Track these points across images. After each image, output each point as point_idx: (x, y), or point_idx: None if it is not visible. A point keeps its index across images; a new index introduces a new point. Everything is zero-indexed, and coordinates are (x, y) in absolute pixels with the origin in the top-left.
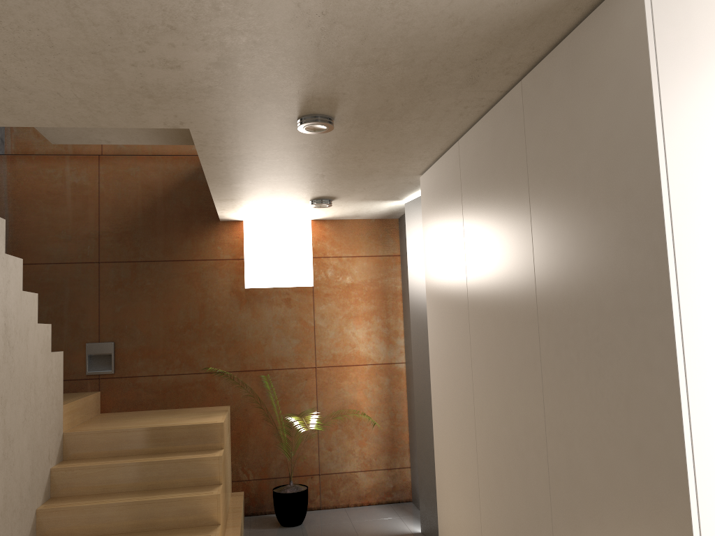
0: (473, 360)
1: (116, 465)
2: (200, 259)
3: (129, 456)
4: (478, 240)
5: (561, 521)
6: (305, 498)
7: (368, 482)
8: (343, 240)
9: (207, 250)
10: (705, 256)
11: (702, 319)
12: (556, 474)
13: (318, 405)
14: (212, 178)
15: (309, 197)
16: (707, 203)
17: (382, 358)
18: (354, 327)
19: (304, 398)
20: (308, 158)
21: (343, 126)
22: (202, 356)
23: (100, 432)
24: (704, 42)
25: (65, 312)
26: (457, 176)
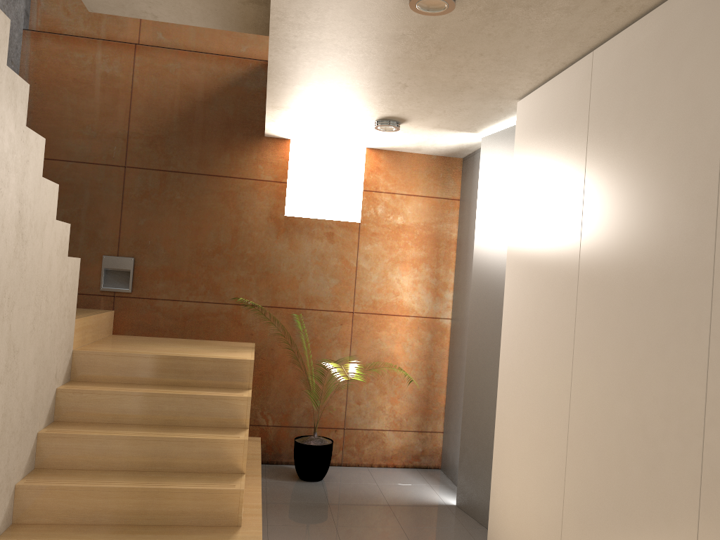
0: (578, 320)
1: (131, 393)
2: (238, 177)
3: (145, 384)
4: (611, 174)
5: (716, 532)
6: (329, 453)
7: (395, 443)
8: (398, 175)
9: (247, 167)
10: None
11: None
12: (716, 473)
13: (350, 354)
14: (275, 73)
15: (377, 115)
16: None
17: (427, 311)
18: (400, 273)
19: (336, 344)
20: (398, 57)
21: (462, 10)
22: (230, 286)
23: (114, 354)
24: None
25: (83, 218)
26: (584, 96)
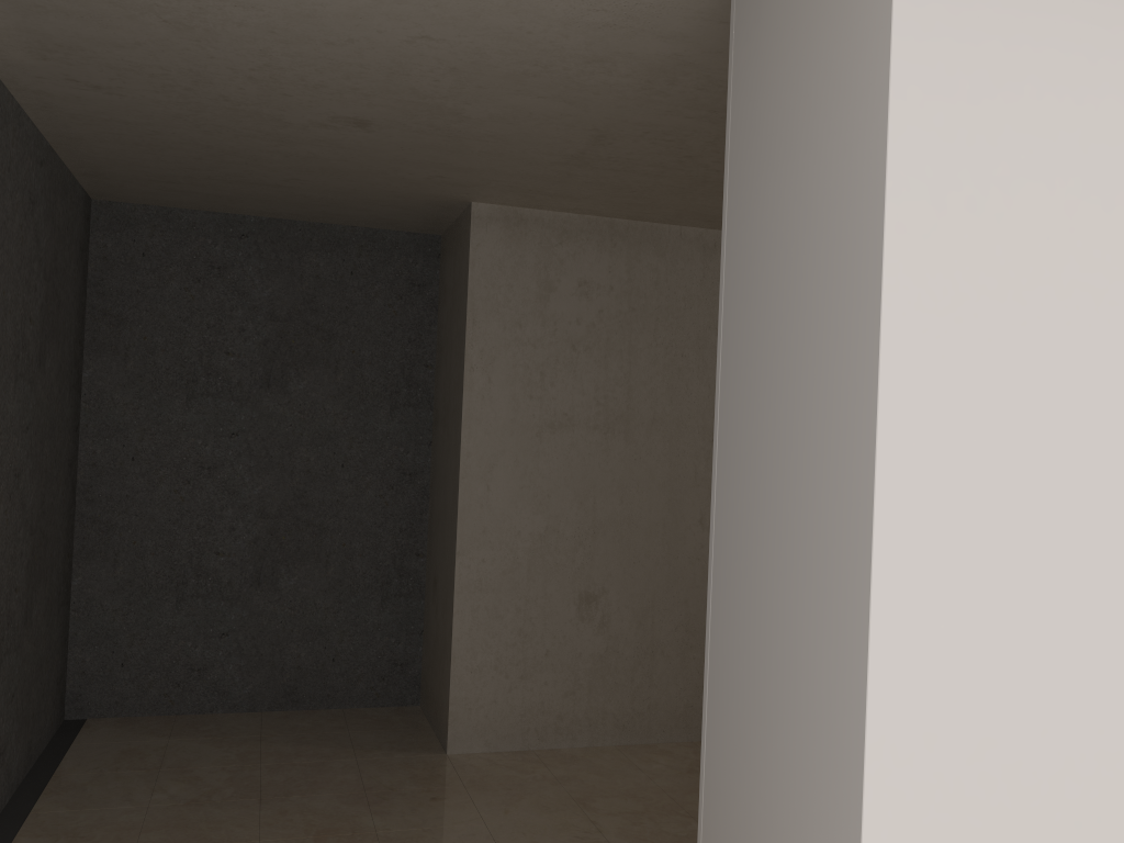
0: None
1: None
2: None
3: None
4: None
5: None
6: None
7: None
8: None
9: None
10: (740, 340)
11: (731, 419)
12: None
13: None
14: None
15: None
16: (747, 270)
17: None
18: None
19: None
20: None
21: None
22: None
23: None
24: (765, 46)
25: None
26: None
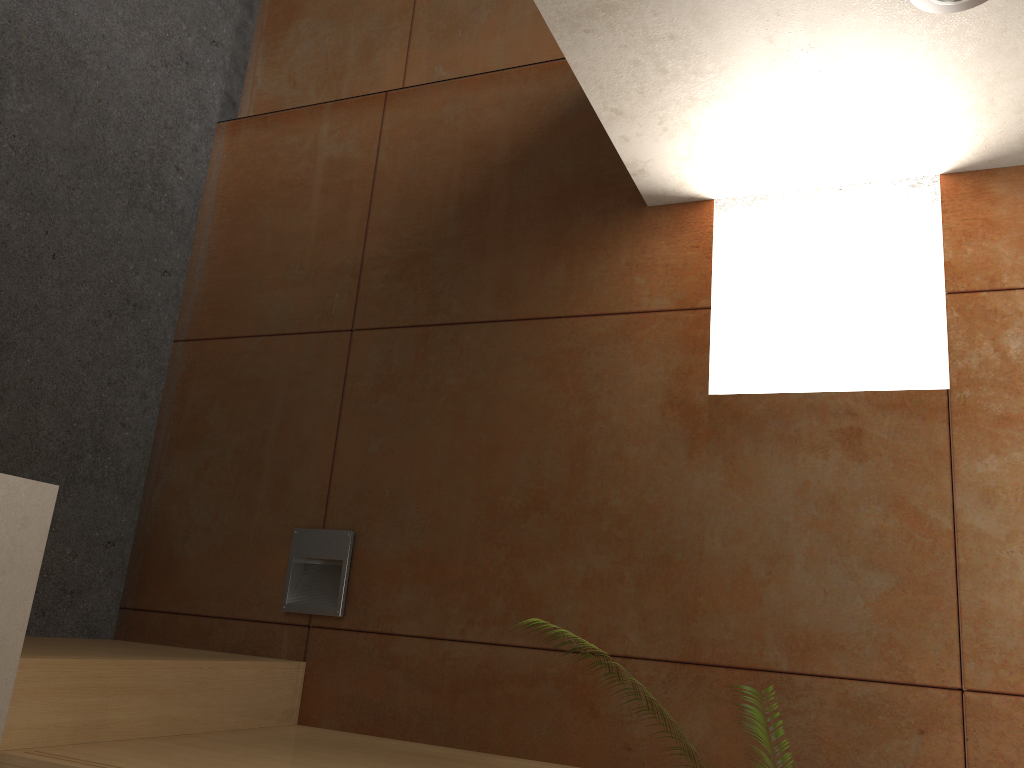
0: None
1: None
2: (584, 313)
3: None
4: None
5: None
6: None
7: None
8: None
9: (607, 287)
10: None
11: None
12: None
13: None
14: None
15: None
16: None
17: None
18: None
19: None
20: None
21: None
22: (568, 598)
23: None
24: None
25: (269, 448)
26: None
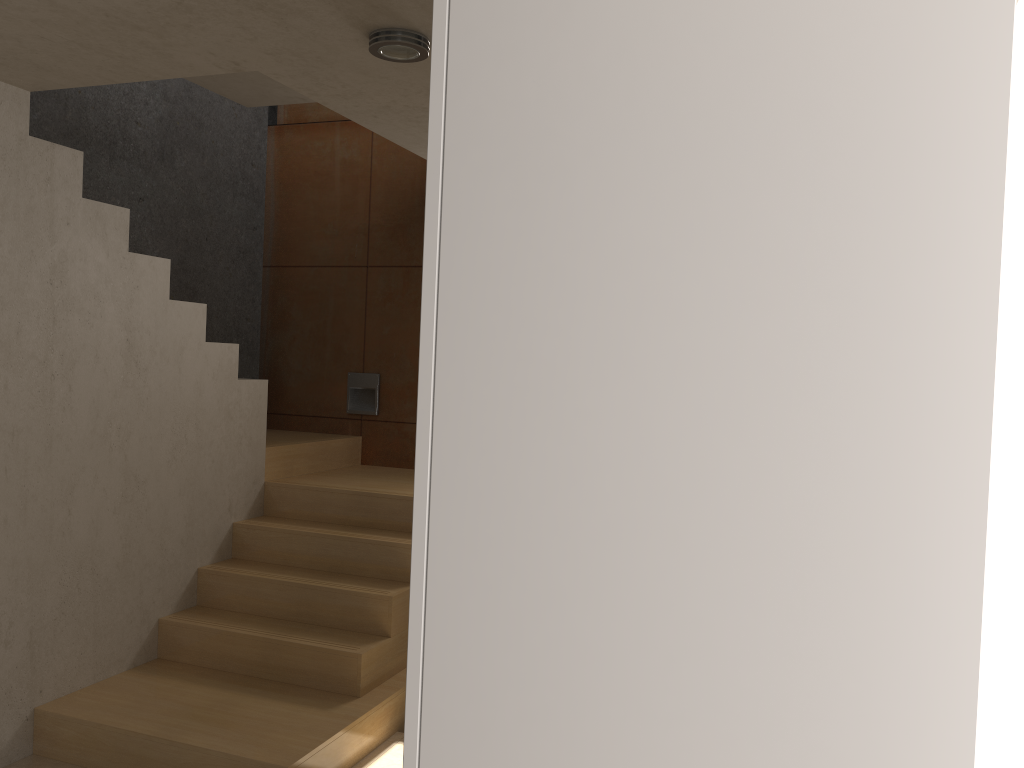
0: None
1: (298, 532)
2: None
3: (330, 524)
4: None
5: None
6: None
7: None
8: None
9: None
10: (510, 281)
11: (483, 428)
12: None
13: None
14: (406, 144)
15: None
16: (535, 151)
17: None
18: None
19: None
20: None
21: None
22: None
23: (302, 488)
24: None
25: (328, 330)
26: None
